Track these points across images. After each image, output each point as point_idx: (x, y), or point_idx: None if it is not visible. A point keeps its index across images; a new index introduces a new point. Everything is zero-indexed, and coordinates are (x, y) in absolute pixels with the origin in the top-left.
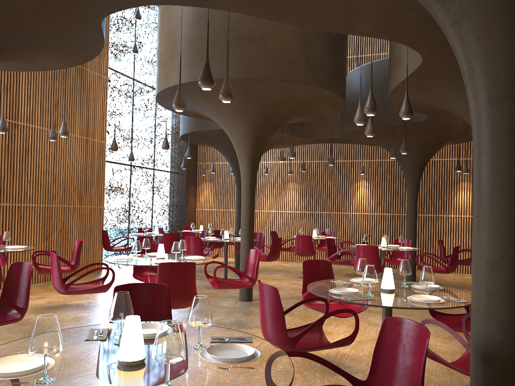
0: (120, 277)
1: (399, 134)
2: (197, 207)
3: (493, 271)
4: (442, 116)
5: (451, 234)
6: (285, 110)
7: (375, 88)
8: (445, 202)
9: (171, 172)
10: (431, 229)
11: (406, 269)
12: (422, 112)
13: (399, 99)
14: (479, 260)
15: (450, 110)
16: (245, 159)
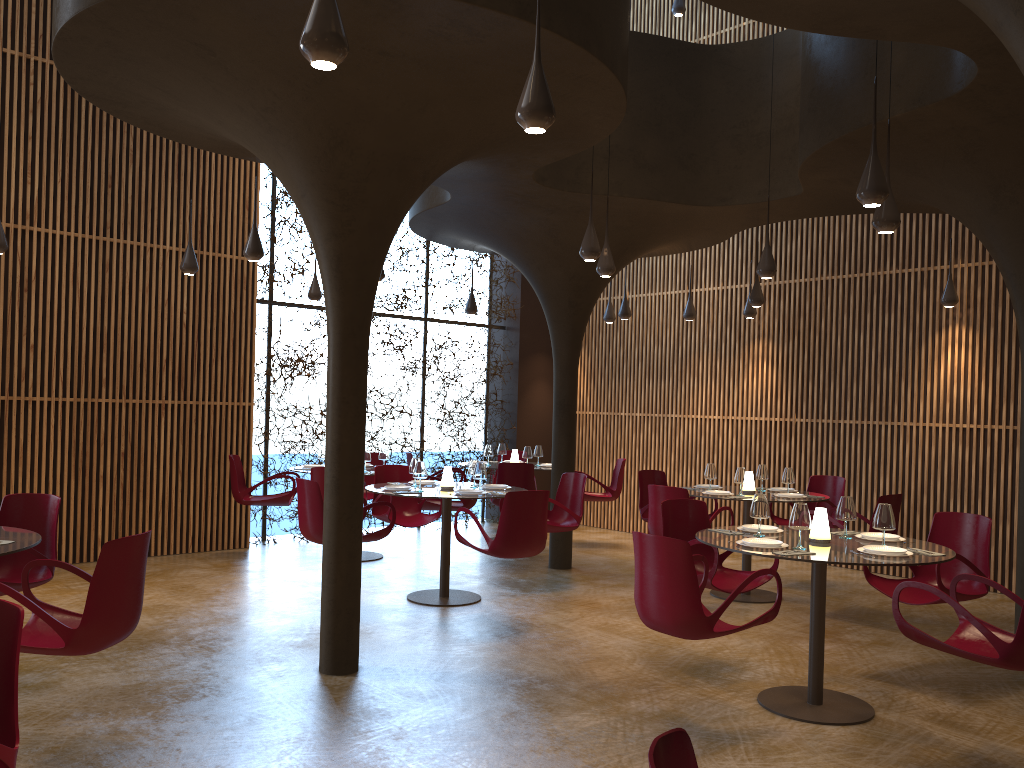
0: (241, 566)
1: (949, 152)
2: None
3: None
4: None
5: None
6: (382, 96)
7: None
8: None
9: (481, 325)
10: None
11: None
12: (914, 36)
13: None
14: None
15: None
16: (323, 261)
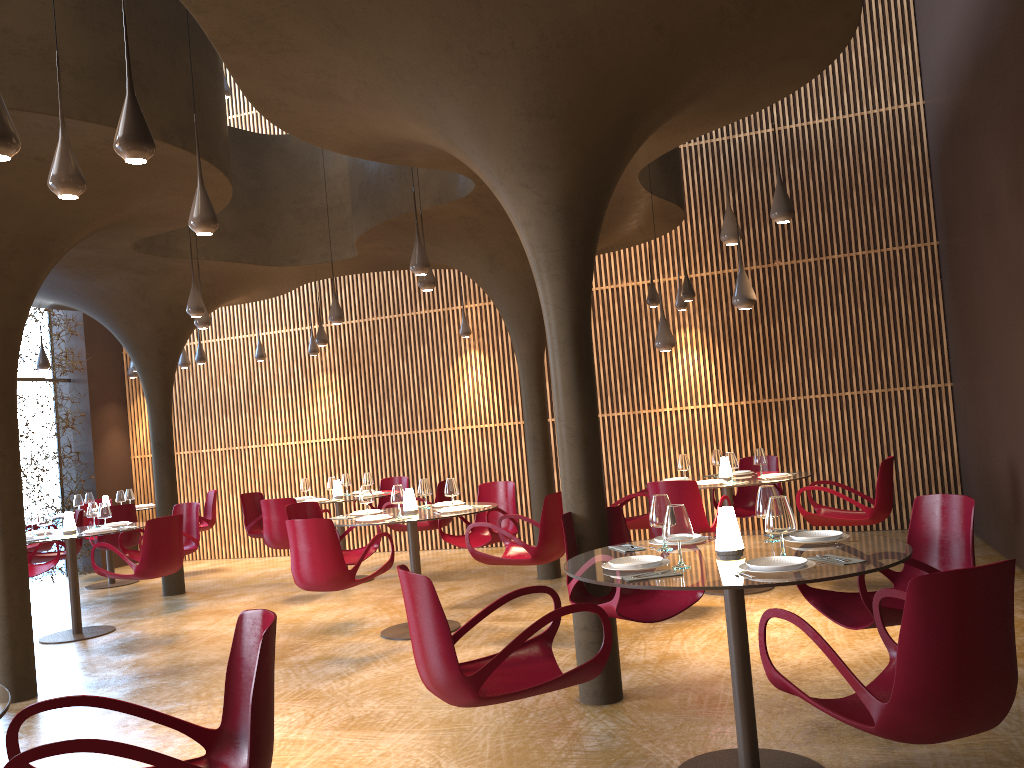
0: None
1: (459, 232)
2: (133, 452)
3: None
4: None
5: (671, 453)
6: (31, 191)
7: None
8: (650, 381)
9: (45, 379)
10: (628, 445)
11: None
12: (437, 167)
13: (316, 132)
14: None
15: (432, 144)
16: None
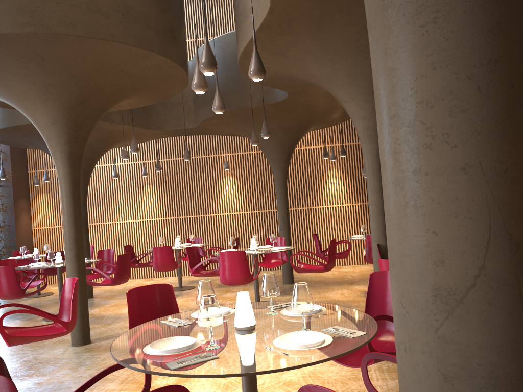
0: None
1: (259, 118)
2: (33, 225)
3: (455, 316)
4: (304, 92)
5: (325, 226)
6: (108, 85)
7: (227, 65)
8: (316, 193)
9: None
10: (305, 223)
11: (272, 288)
12: (281, 88)
13: None
14: (413, 289)
15: (311, 79)
16: (61, 154)
